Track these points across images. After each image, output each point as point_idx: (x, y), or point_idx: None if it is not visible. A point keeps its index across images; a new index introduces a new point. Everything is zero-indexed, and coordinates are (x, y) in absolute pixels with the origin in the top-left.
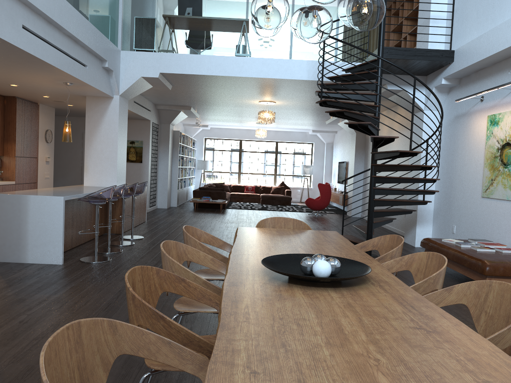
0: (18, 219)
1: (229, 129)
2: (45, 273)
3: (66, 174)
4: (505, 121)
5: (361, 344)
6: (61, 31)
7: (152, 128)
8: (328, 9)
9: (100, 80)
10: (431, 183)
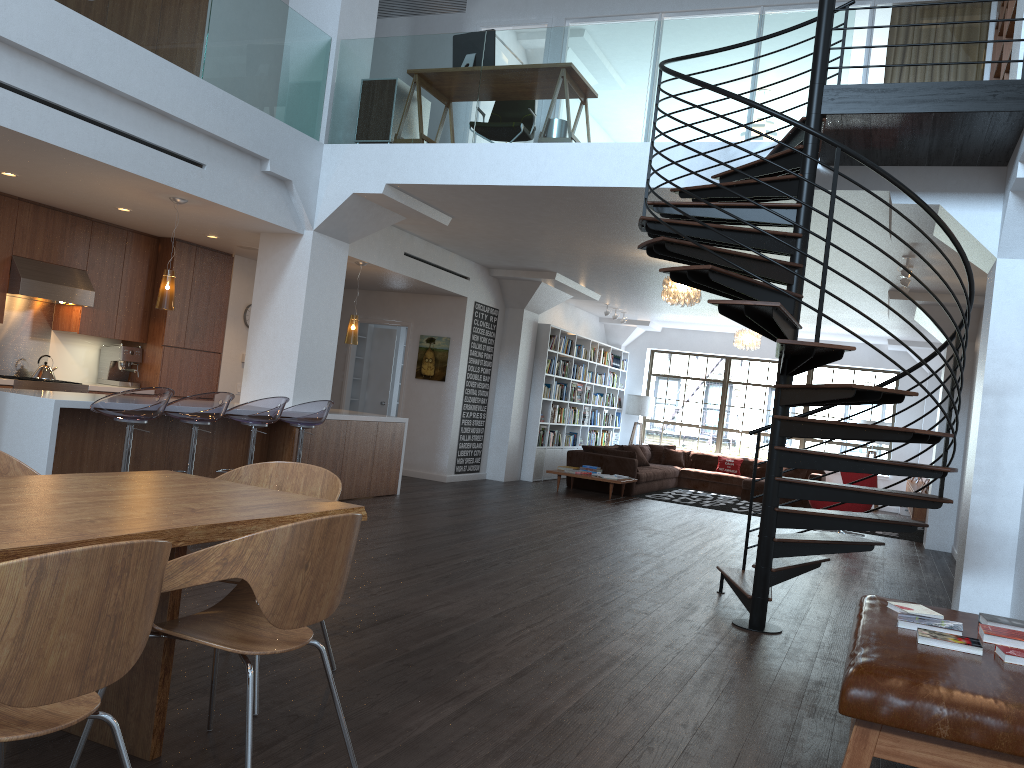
0: None
1: (701, 332)
2: None
3: None
4: None
5: None
6: (113, 92)
7: (473, 314)
8: (746, 21)
9: (252, 195)
10: (1015, 460)
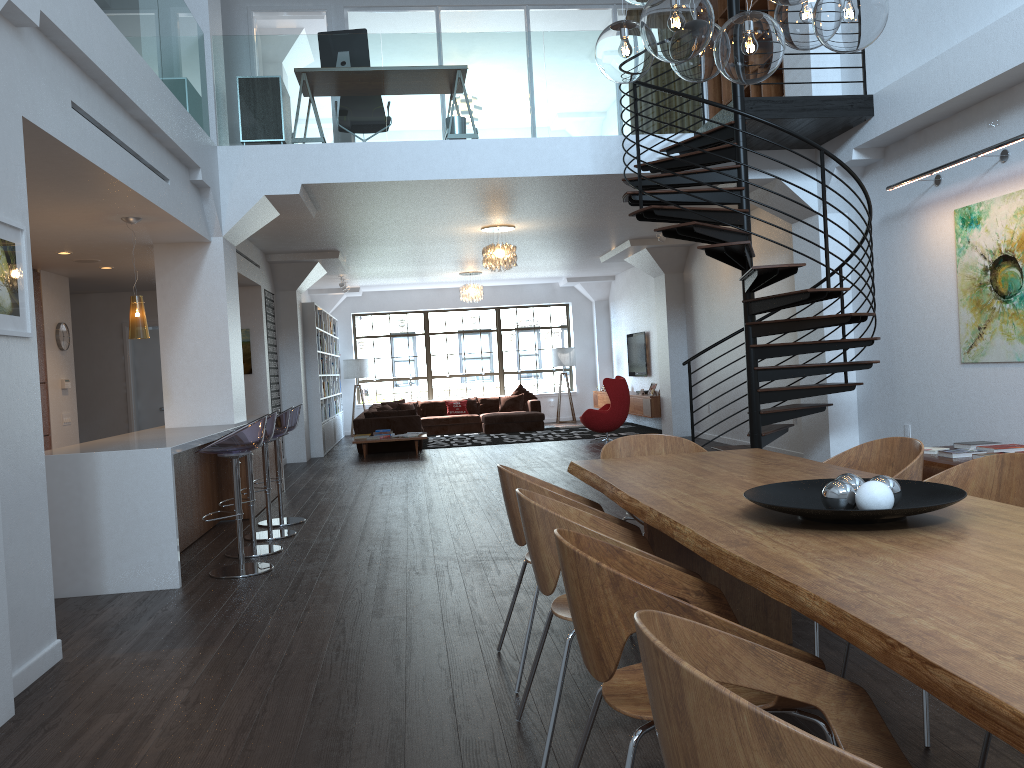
0: (78, 505)
1: (400, 292)
2: (158, 608)
3: (94, 413)
4: (993, 217)
5: None
6: (127, 111)
7: (265, 302)
8: None
9: (189, 207)
10: (848, 351)
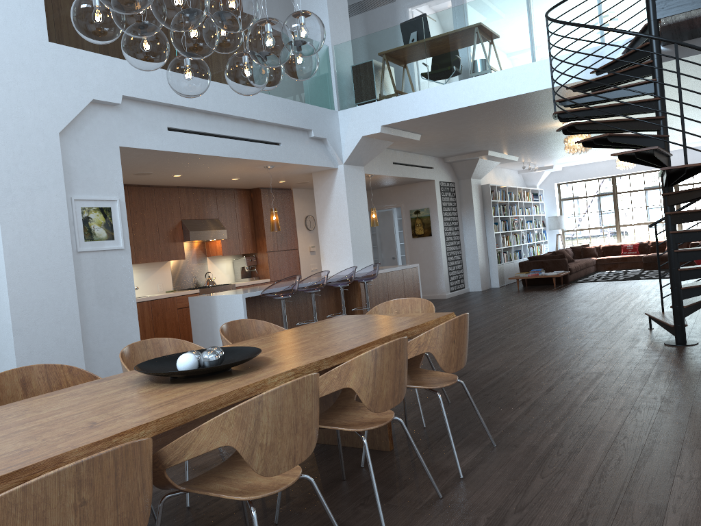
0: (210, 321)
1: (590, 164)
2: None
3: None
4: None
5: (1, 433)
6: (229, 117)
7: (440, 190)
8: None
9: (307, 153)
10: None
